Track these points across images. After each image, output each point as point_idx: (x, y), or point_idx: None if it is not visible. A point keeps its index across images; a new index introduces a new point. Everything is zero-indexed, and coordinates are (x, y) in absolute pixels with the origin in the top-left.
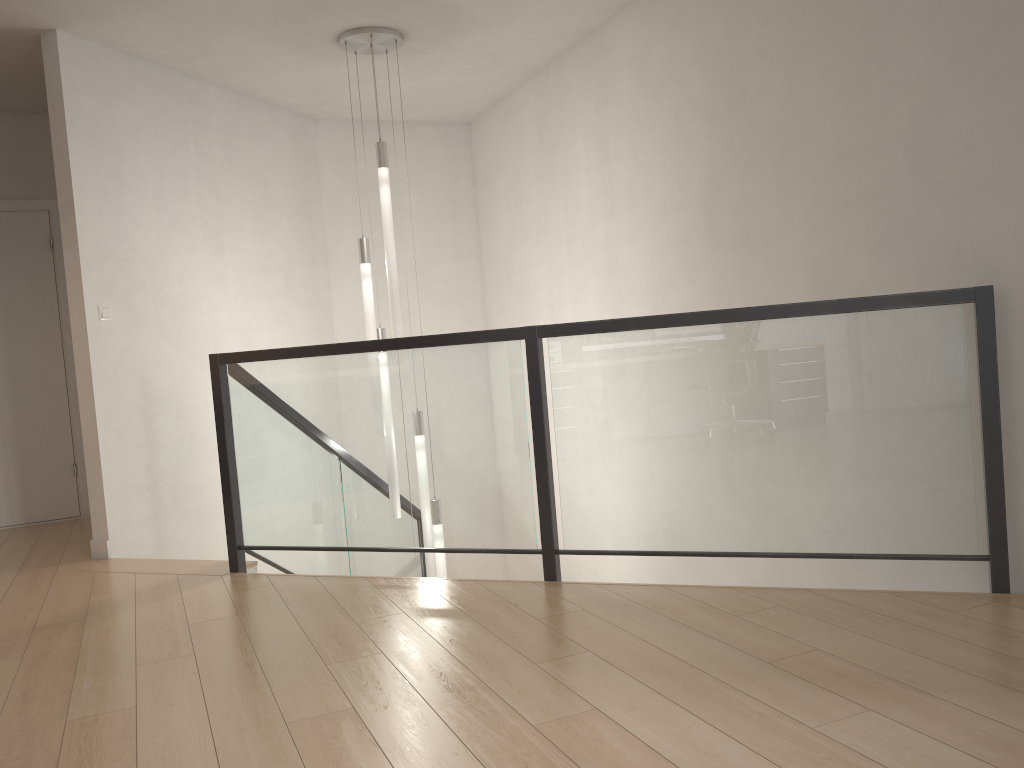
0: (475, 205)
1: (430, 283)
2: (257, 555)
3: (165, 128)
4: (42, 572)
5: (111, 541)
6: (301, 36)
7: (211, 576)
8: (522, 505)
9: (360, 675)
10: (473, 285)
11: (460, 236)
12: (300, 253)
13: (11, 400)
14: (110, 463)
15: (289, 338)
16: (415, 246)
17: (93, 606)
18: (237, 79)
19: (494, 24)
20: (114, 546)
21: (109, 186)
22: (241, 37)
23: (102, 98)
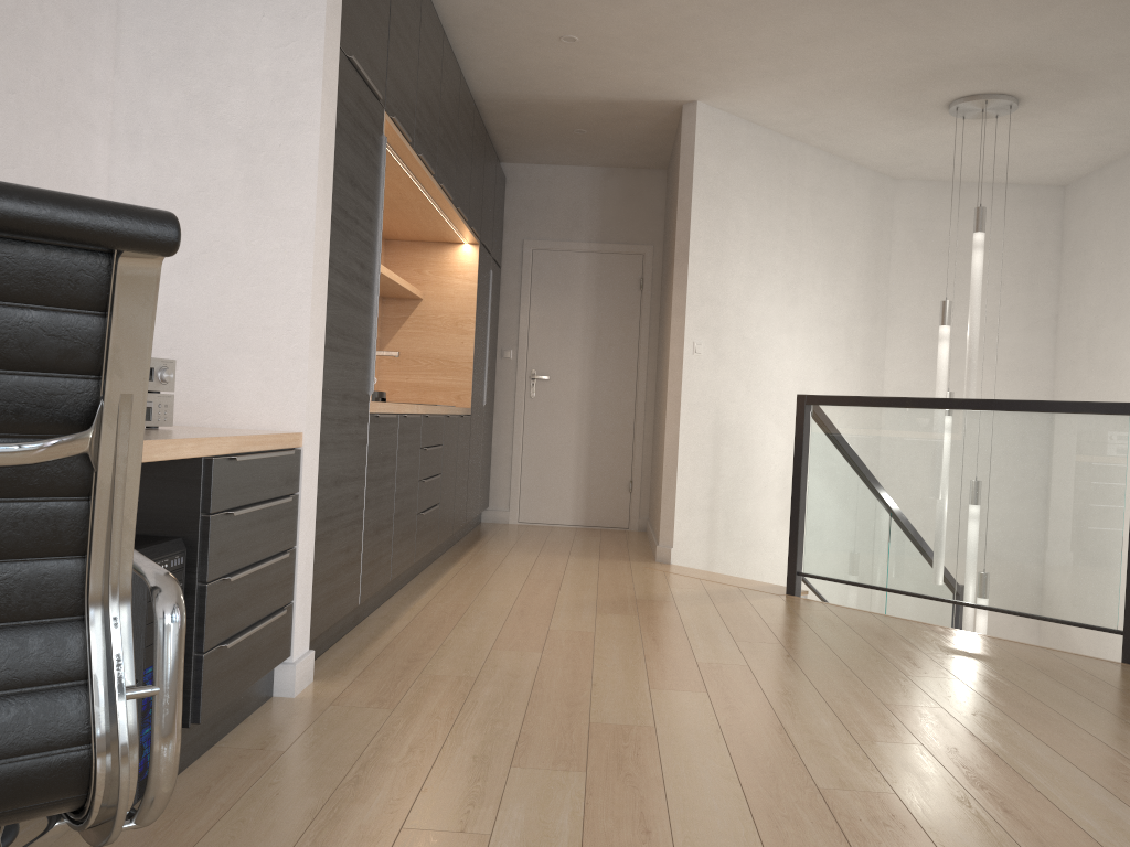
0: (1058, 274)
1: (993, 353)
2: (810, 585)
3: (765, 186)
4: (619, 563)
5: (674, 549)
6: (912, 103)
7: (769, 594)
8: (1106, 582)
9: (941, 689)
10: (1042, 360)
11: (1035, 306)
12: (862, 310)
13: (589, 417)
14: (683, 481)
15: (841, 392)
16: (982, 313)
17: (676, 594)
18: (834, 141)
19: (1126, 88)
20: (675, 554)
21: (716, 237)
22: (854, 105)
23: (721, 160)
